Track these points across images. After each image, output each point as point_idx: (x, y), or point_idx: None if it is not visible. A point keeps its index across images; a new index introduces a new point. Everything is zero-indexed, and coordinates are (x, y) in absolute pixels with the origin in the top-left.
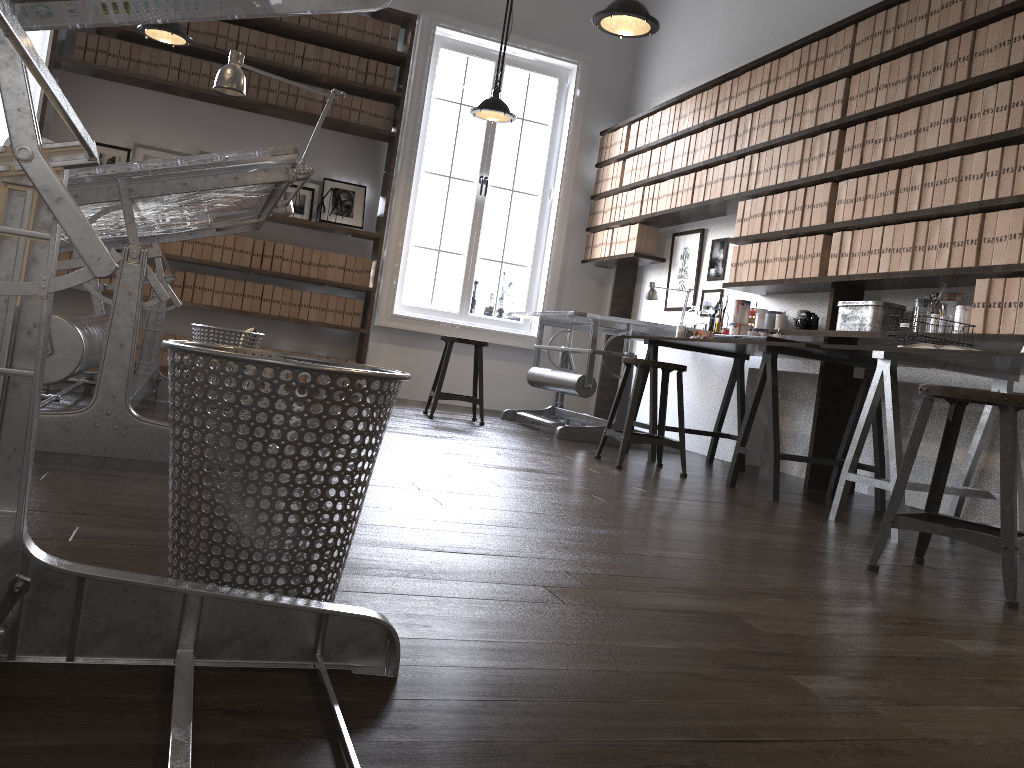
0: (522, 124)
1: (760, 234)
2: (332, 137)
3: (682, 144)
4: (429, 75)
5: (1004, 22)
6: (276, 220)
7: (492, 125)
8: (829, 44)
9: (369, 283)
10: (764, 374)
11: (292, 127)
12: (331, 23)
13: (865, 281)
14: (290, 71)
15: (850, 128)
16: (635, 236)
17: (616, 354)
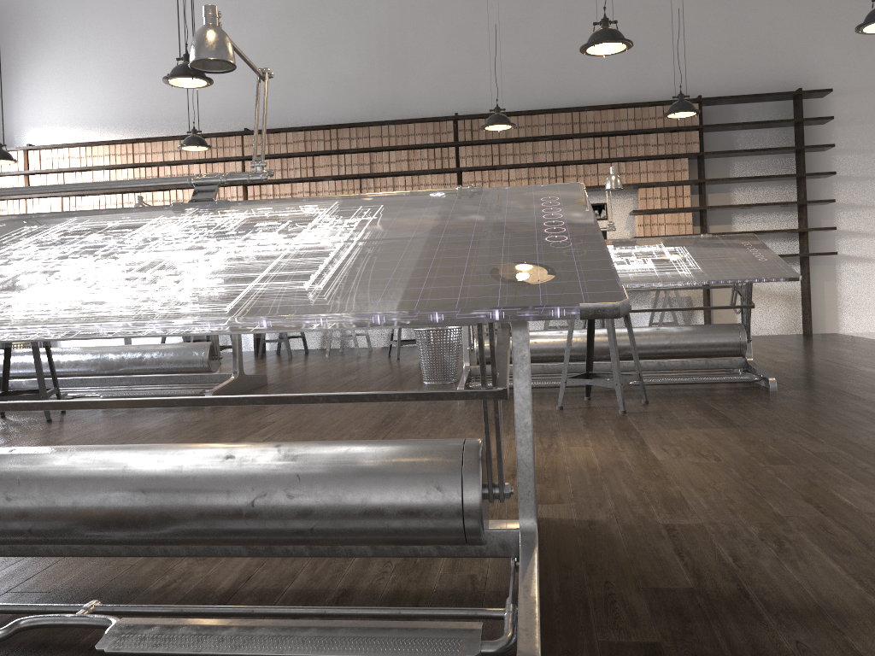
0: None
1: None
2: None
3: (102, 174)
4: None
5: (327, 157)
6: None
7: None
8: (225, 141)
9: None
10: None
11: None
12: None
13: None
14: None
15: (250, 186)
16: None
17: None
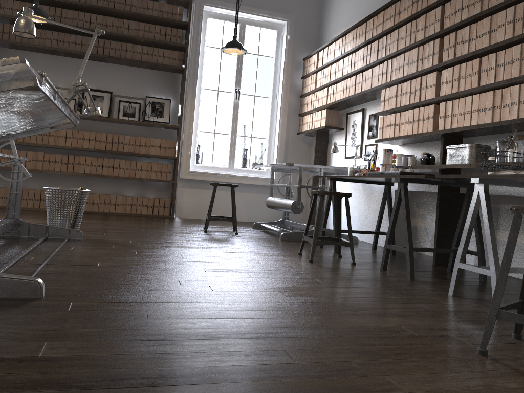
0: (258, 57)
1: (395, 108)
2: (149, 73)
3: (347, 59)
4: (202, 33)
5: None
6: (119, 122)
7: (240, 59)
8: None
9: (175, 154)
10: (400, 196)
11: (126, 69)
12: (143, 8)
13: (463, 131)
14: (121, 36)
15: (446, 36)
16: (325, 116)
17: (314, 187)
